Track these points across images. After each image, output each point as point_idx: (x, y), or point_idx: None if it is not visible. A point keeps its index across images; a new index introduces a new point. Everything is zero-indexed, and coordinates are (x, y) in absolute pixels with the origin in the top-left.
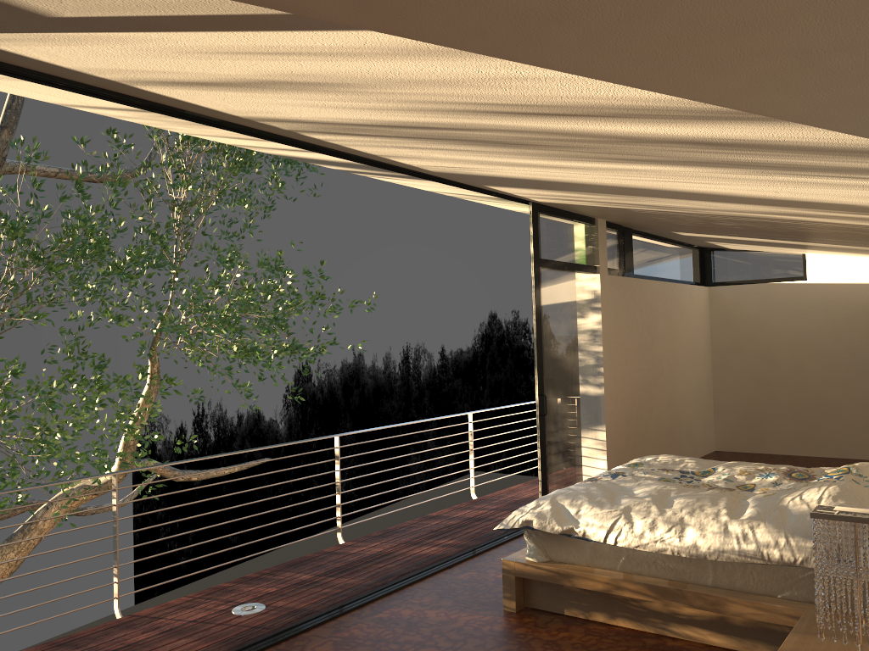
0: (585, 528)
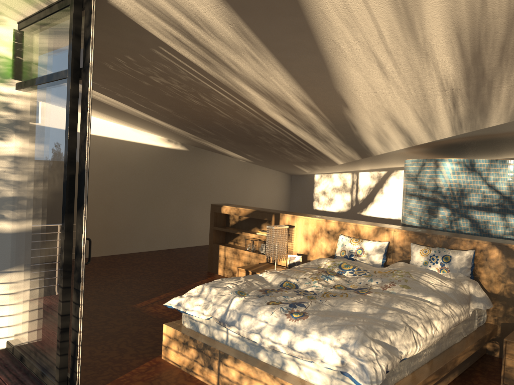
0: (407, 350)
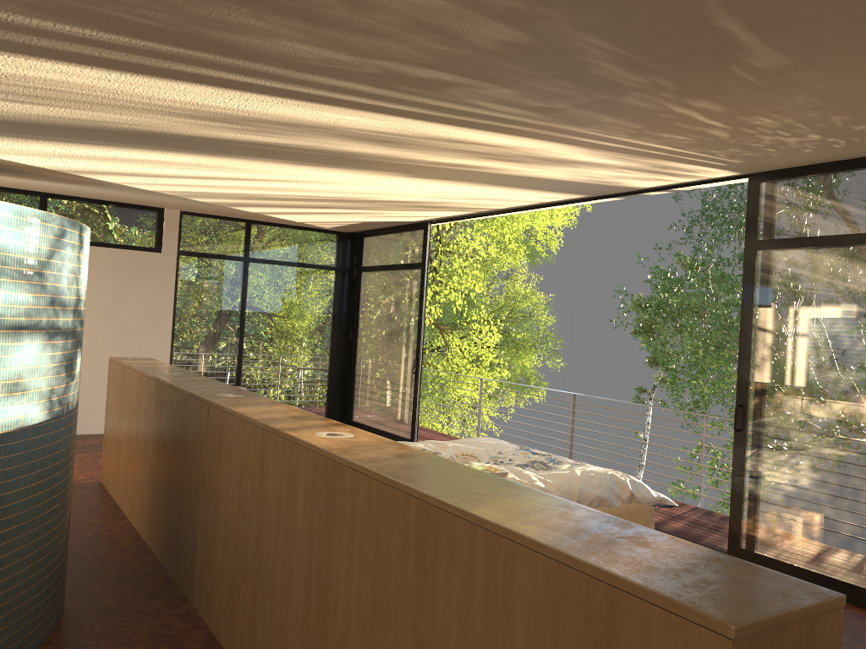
0: None
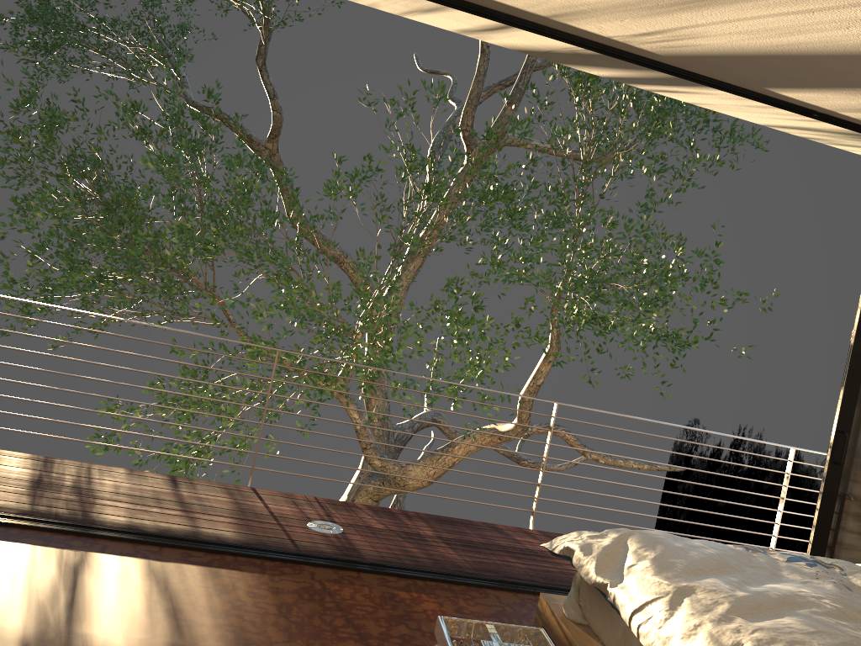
0: (616, 591)
